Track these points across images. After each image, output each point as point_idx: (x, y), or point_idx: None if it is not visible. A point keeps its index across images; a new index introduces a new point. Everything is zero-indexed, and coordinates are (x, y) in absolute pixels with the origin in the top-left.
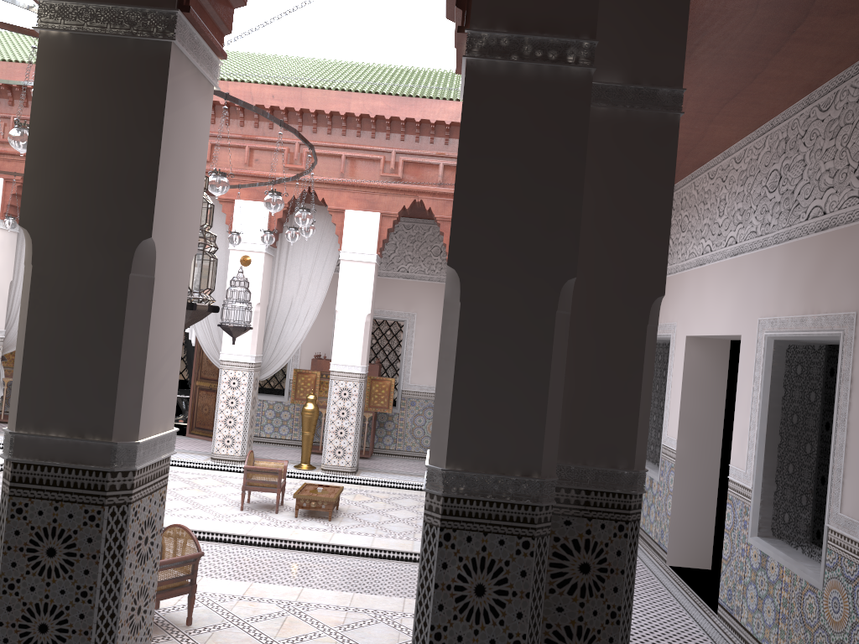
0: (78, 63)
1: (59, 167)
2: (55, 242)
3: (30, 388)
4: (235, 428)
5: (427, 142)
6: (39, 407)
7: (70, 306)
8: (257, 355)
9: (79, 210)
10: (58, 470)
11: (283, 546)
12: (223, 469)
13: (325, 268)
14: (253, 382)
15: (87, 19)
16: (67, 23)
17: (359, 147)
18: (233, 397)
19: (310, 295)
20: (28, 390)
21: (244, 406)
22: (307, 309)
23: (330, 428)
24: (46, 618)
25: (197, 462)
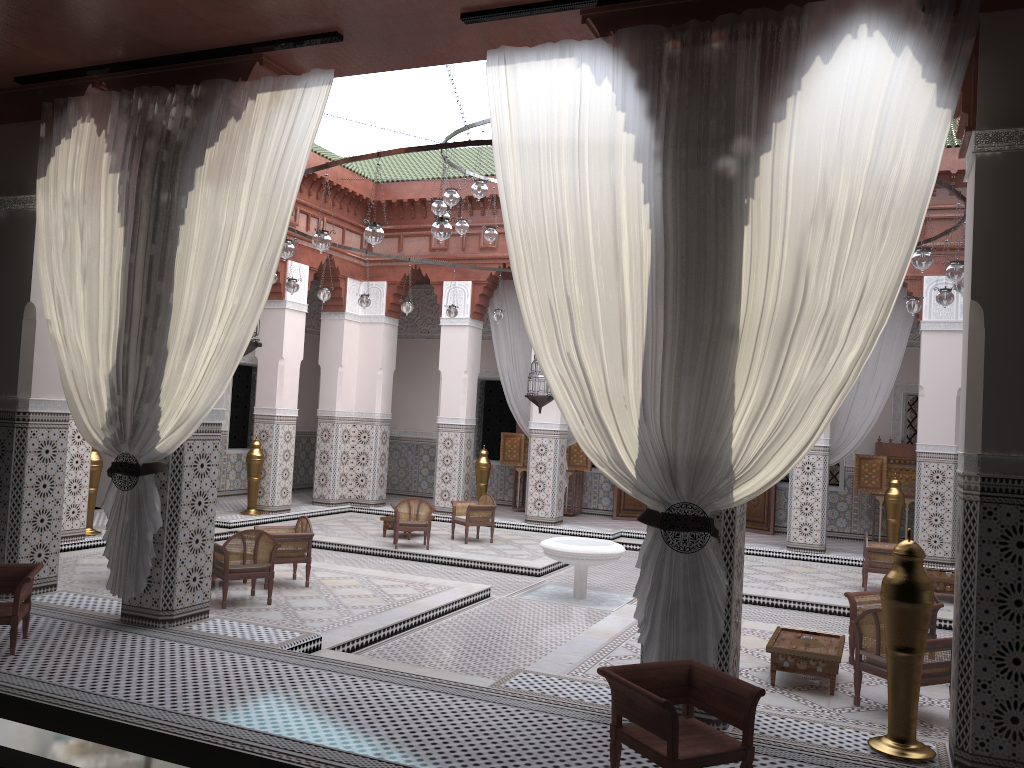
0: (1010, 173)
1: (1000, 253)
2: (1003, 310)
3: (990, 420)
4: (812, 516)
5: None
6: (999, 435)
7: (1020, 357)
8: (829, 438)
9: (1021, 284)
10: (1020, 482)
11: (938, 625)
12: (802, 558)
13: (896, 342)
14: (827, 467)
15: (1016, 140)
16: (1000, 145)
17: (936, 207)
18: (808, 483)
19: (880, 372)
20: (989, 422)
21: (820, 492)
22: (877, 387)
23: (921, 514)
24: (1020, 595)
25: (773, 551)
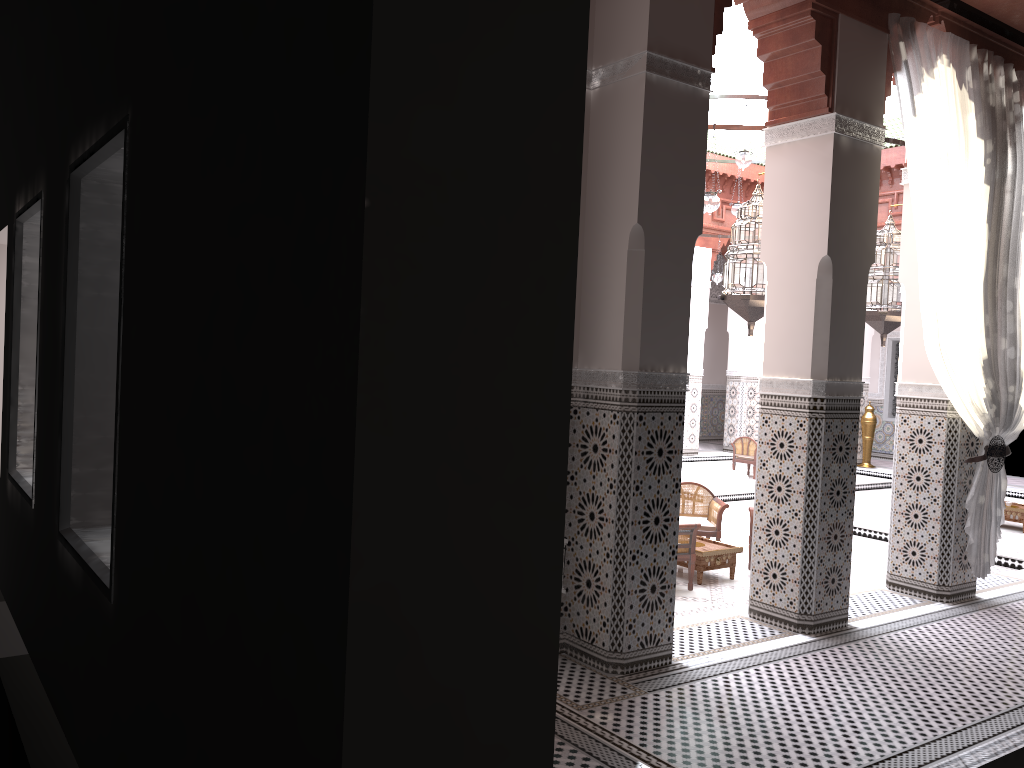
0: None
1: None
2: None
3: None
4: None
5: (736, 194)
6: None
7: None
8: None
9: None
10: None
11: None
12: None
13: None
14: None
15: None
16: None
17: None
18: None
19: None
20: None
21: None
22: None
23: (686, 420)
24: None
25: None
